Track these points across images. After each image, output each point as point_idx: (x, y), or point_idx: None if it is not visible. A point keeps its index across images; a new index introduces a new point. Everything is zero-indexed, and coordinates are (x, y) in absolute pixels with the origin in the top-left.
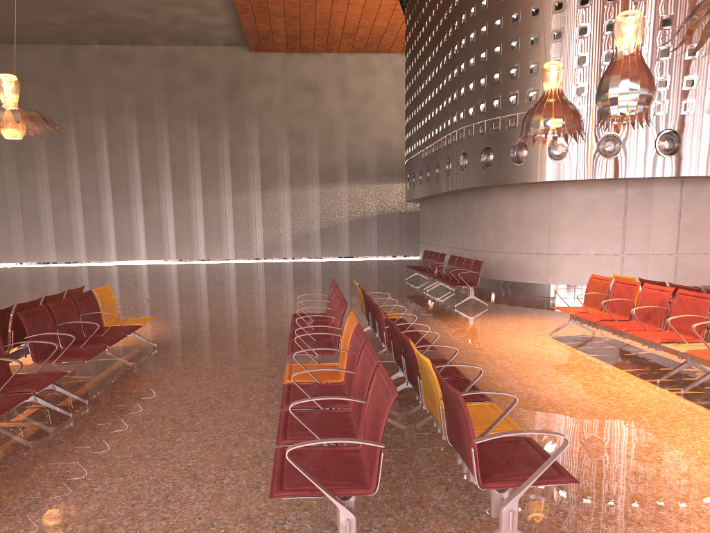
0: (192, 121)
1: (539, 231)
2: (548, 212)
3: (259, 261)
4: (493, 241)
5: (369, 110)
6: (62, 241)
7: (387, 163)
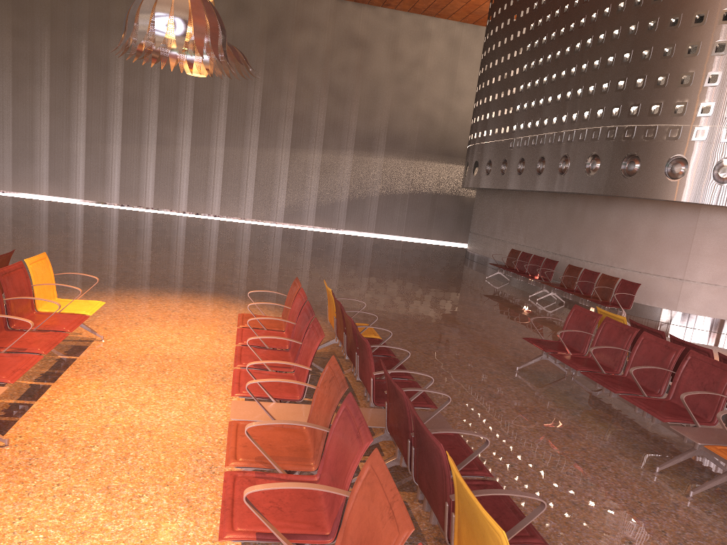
0: None
1: (675, 254)
2: (691, 235)
3: (280, 226)
4: (611, 254)
5: (418, 79)
6: (57, 172)
7: (428, 139)
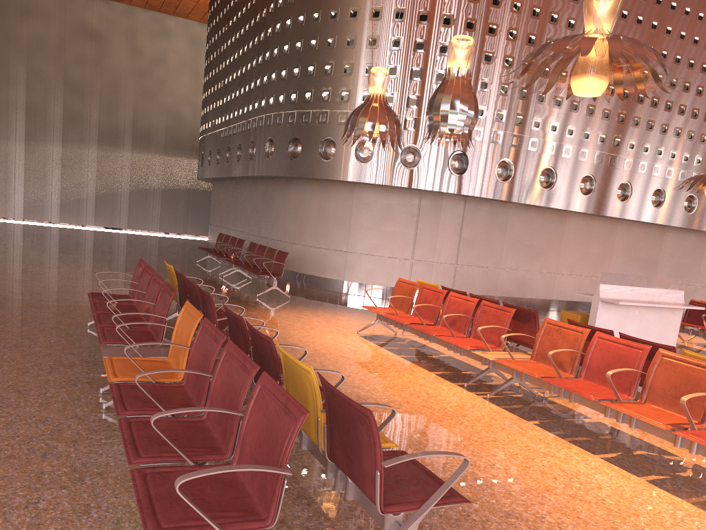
0: None
1: (339, 228)
2: (350, 211)
3: (17, 222)
4: (293, 232)
5: (161, 75)
6: None
7: (176, 135)
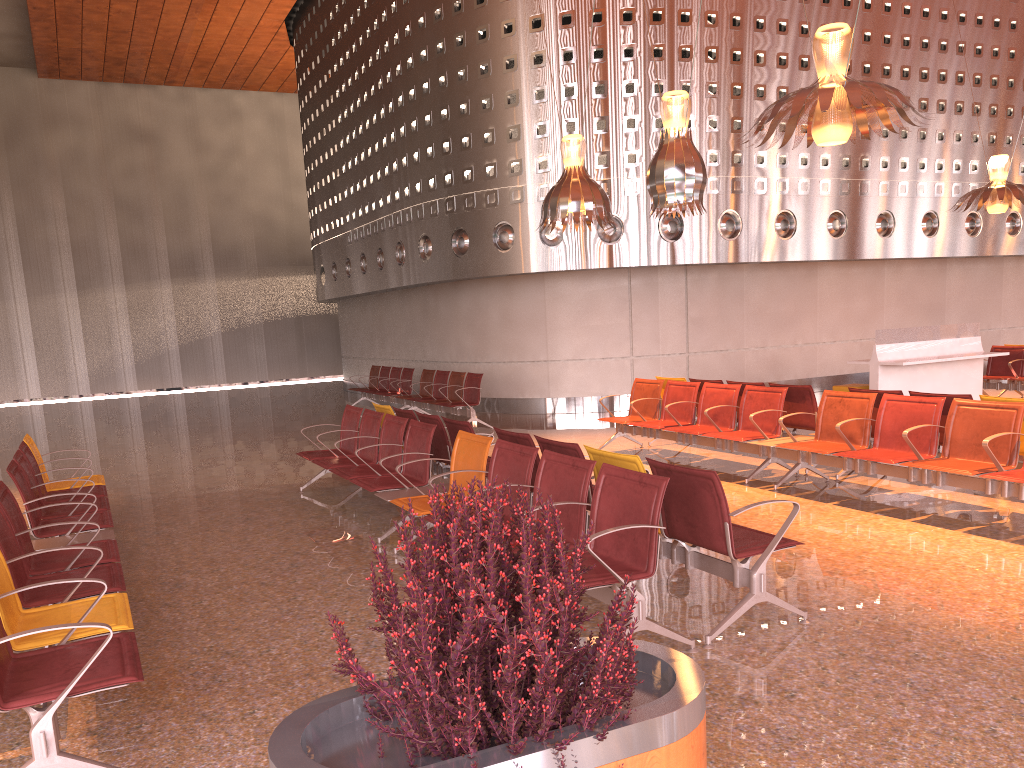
0: None
1: (533, 333)
2: (543, 309)
3: (86, 399)
4: (473, 348)
5: (238, 172)
6: None
7: (271, 247)
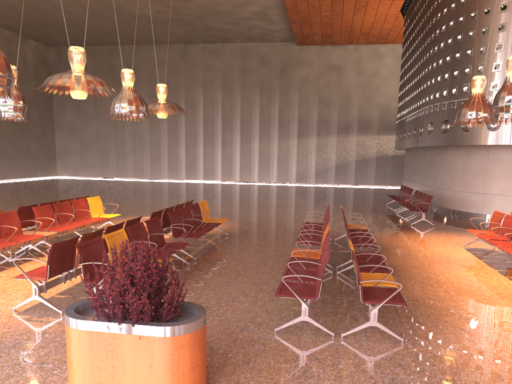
0: (256, 92)
1: (478, 177)
2: (486, 165)
3: (292, 185)
4: (447, 182)
5: (376, 84)
6: (172, 166)
7: (386, 121)
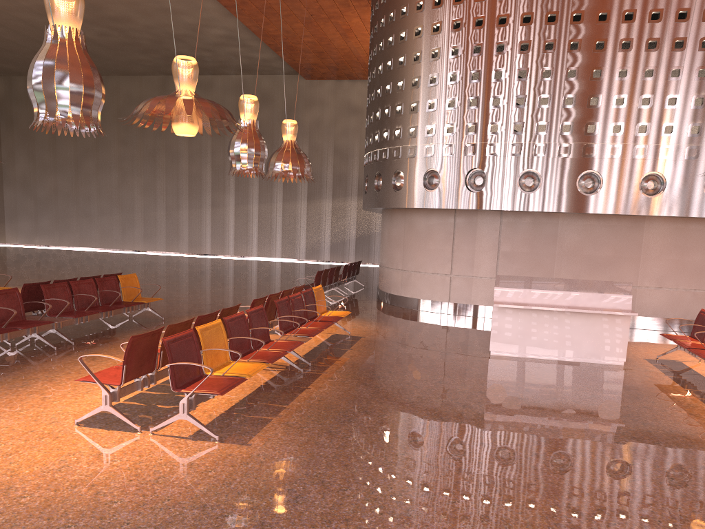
0: None
1: (397, 250)
2: (403, 233)
3: (298, 261)
4: (380, 256)
5: None
6: (149, 234)
7: None
